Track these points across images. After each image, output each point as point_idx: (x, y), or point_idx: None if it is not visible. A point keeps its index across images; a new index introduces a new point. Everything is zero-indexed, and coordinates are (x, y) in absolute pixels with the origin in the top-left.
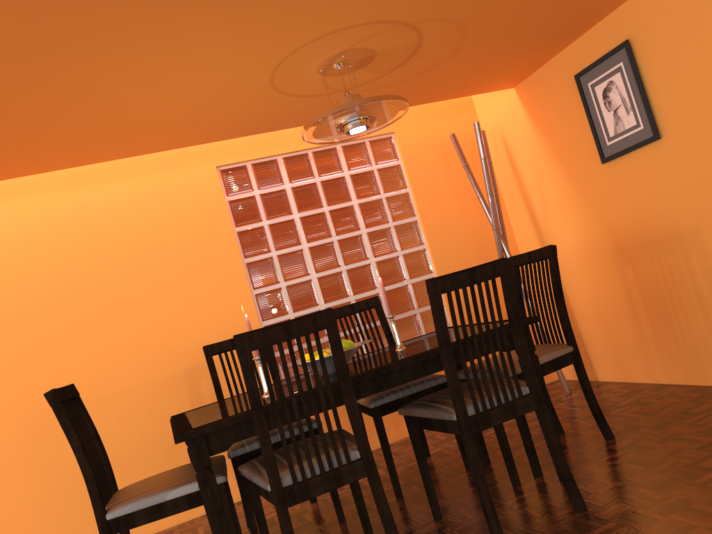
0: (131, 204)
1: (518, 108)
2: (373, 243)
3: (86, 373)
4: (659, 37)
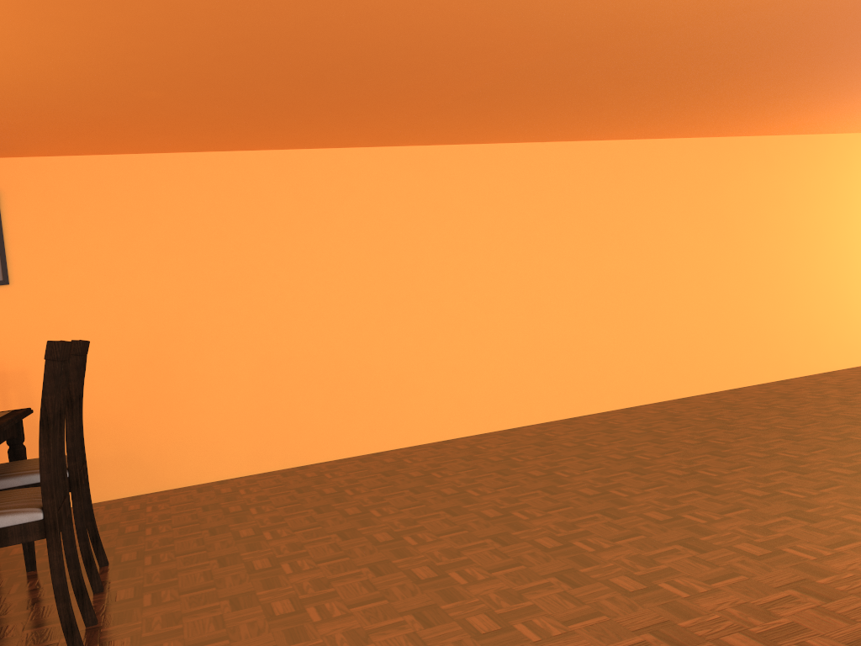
0: None
1: None
2: None
3: None
4: (32, 202)
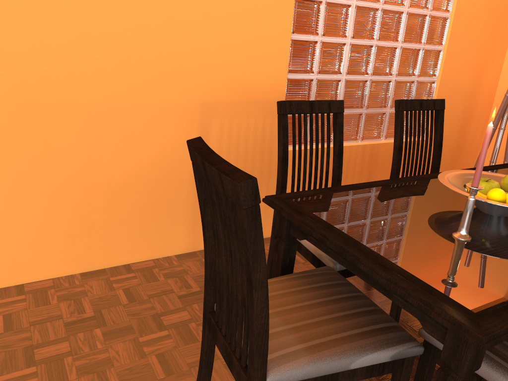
0: None
1: None
2: (407, 27)
3: (91, 70)
4: None
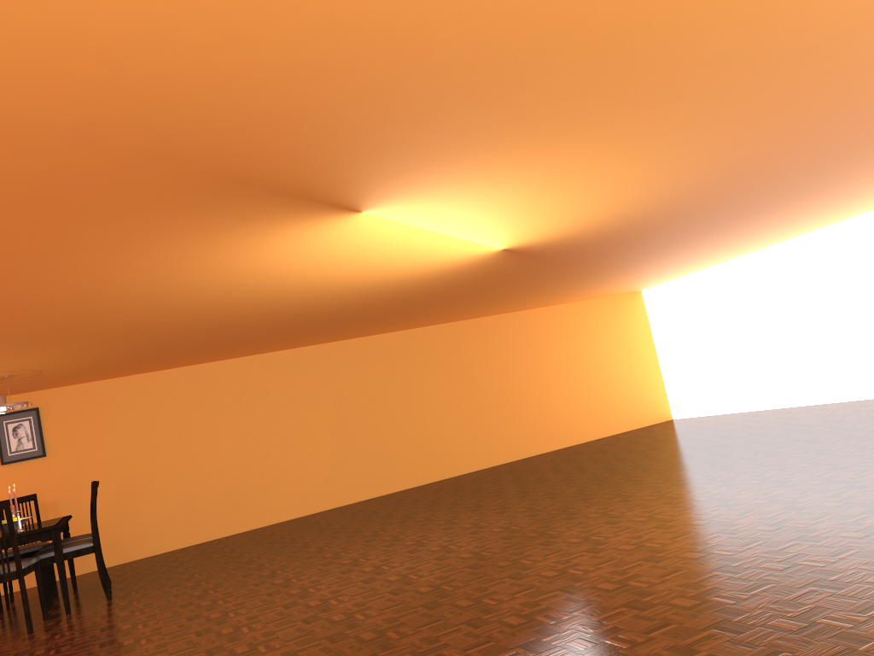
0: None
1: None
2: None
3: None
4: (56, 411)
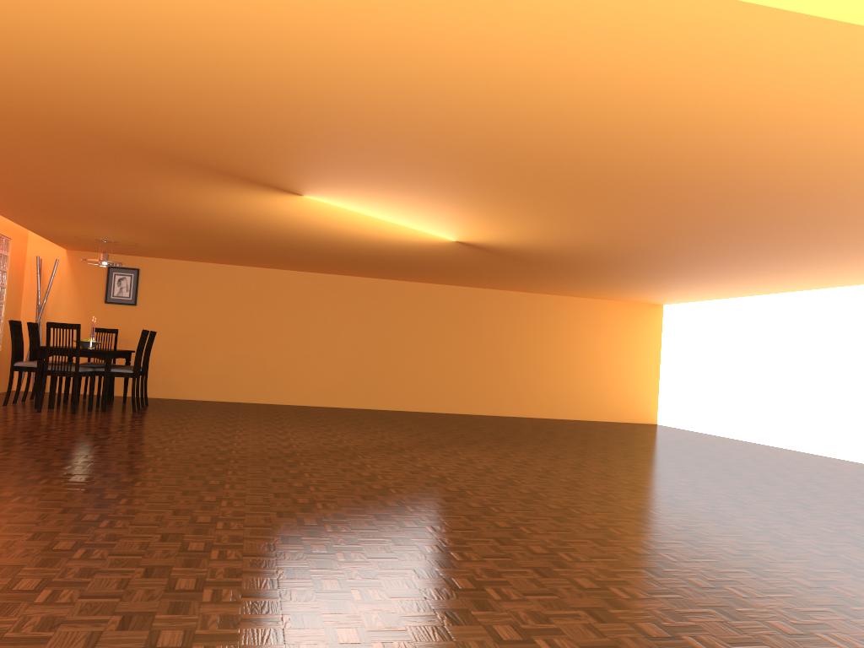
0: None
1: (63, 259)
2: None
3: None
4: (151, 275)
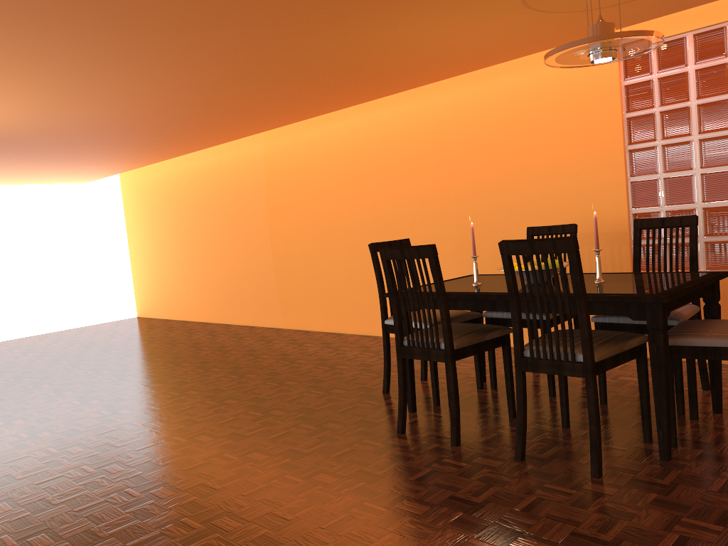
0: (541, 89)
1: None
2: None
3: (494, 221)
4: None
